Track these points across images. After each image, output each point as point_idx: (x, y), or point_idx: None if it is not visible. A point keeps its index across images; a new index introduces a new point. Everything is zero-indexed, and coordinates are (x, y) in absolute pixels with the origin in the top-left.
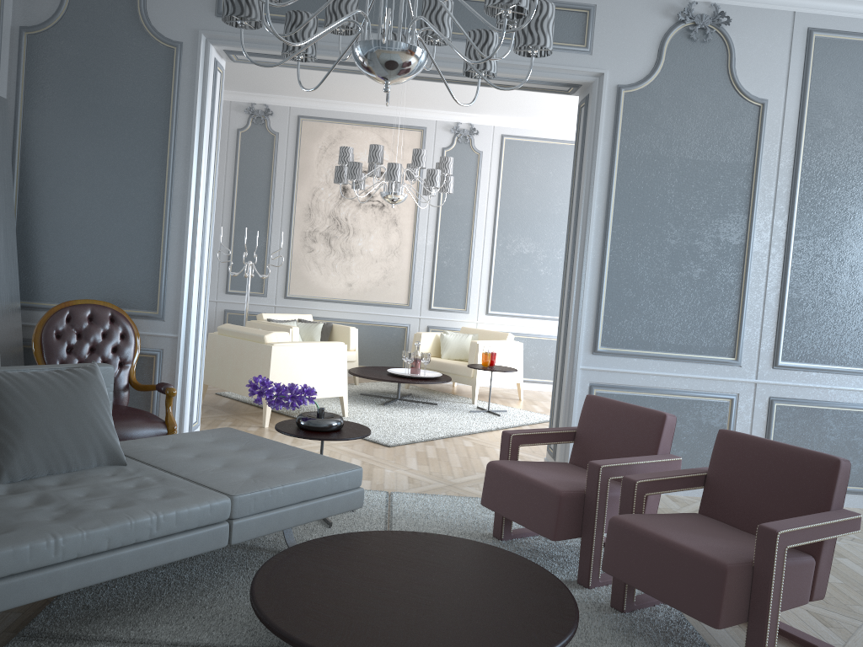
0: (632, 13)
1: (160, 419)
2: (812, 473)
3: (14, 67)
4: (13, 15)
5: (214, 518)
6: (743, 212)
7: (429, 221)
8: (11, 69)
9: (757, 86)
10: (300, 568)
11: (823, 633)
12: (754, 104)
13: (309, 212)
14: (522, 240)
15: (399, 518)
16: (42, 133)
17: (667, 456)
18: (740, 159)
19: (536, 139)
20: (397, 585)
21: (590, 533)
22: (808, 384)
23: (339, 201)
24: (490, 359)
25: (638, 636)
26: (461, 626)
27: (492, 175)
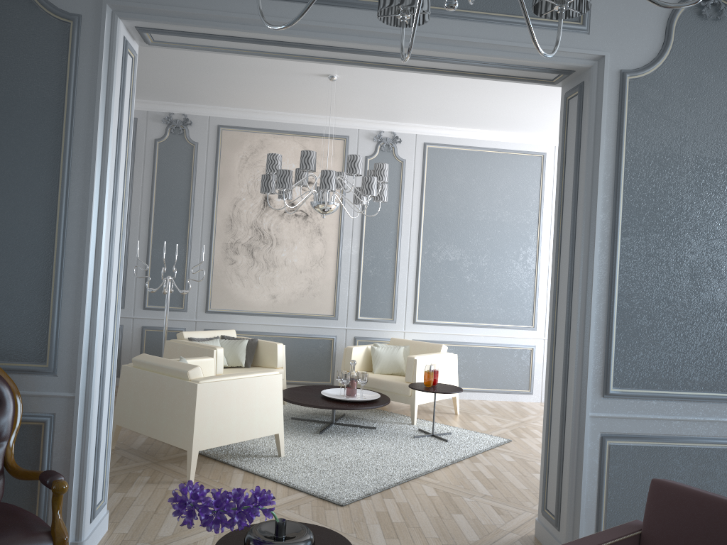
0: None
1: (44, 529)
2: None
3: None
4: None
5: None
6: None
7: (354, 230)
8: None
9: None
10: None
11: None
12: None
13: (231, 223)
14: (447, 247)
15: None
16: None
17: None
18: None
19: (458, 147)
20: None
21: None
22: None
23: (261, 211)
24: (433, 378)
25: None
26: None
27: (416, 183)
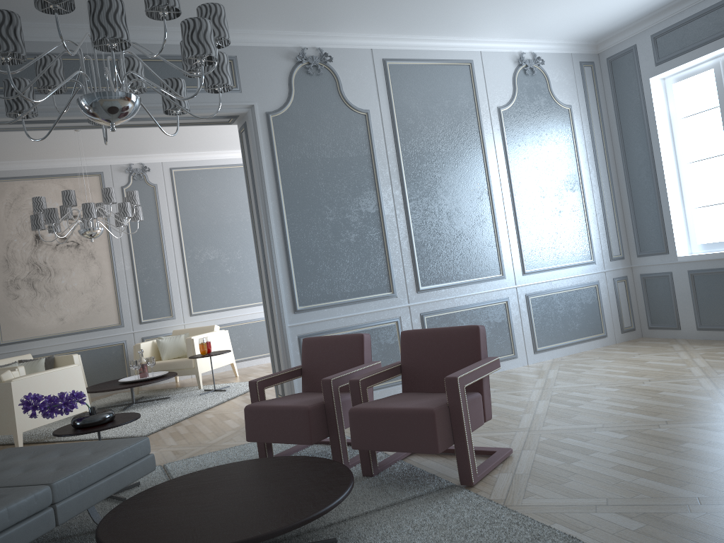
0: (264, 60)
1: None
2: (465, 340)
3: None
4: None
5: (40, 505)
6: (372, 189)
7: (123, 250)
8: None
9: (360, 101)
10: (131, 516)
11: (496, 445)
12: (361, 113)
13: (7, 263)
14: (206, 249)
15: None
16: None
17: (371, 362)
18: (361, 153)
19: (199, 167)
20: (216, 500)
21: (335, 431)
22: (441, 298)
23: (34, 248)
24: (206, 347)
25: (388, 485)
26: (276, 504)
27: (170, 202)
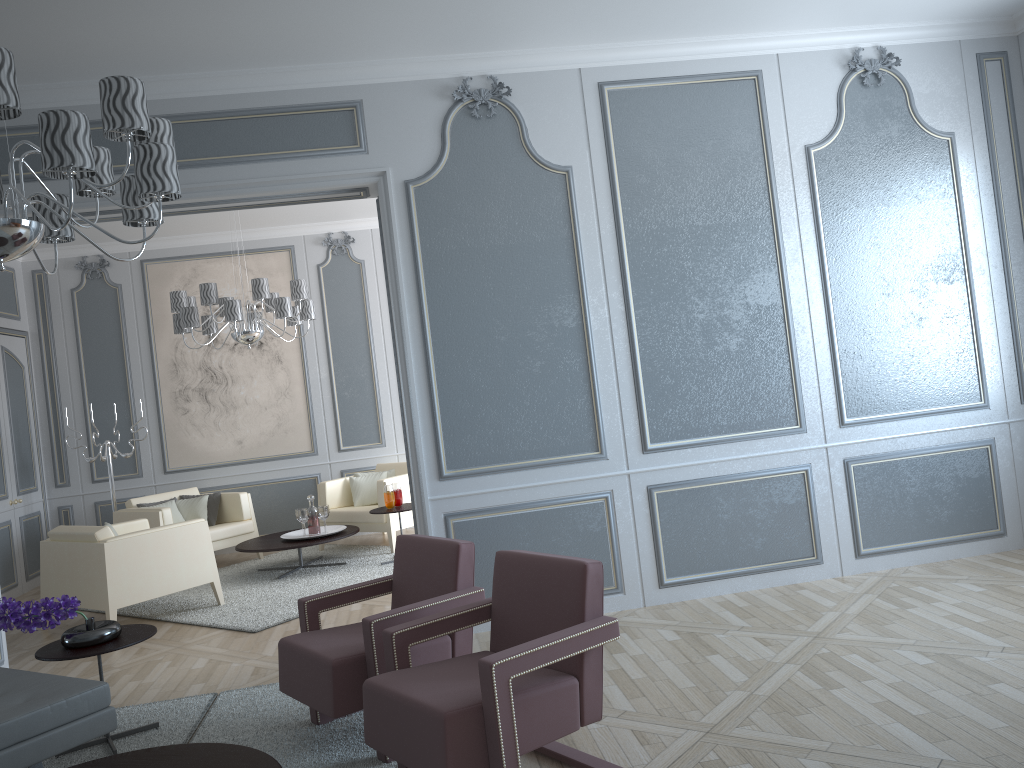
0: (404, 102)
1: None
2: (566, 584)
3: None
4: None
5: None
6: (573, 291)
7: (318, 351)
8: None
9: (557, 153)
10: None
11: (633, 754)
12: (558, 173)
13: (175, 368)
14: None
15: (210, 724)
16: None
17: (466, 590)
18: (556, 235)
19: None
20: None
21: None
22: (686, 463)
23: (208, 349)
24: (393, 498)
25: None
26: None
27: (381, 284)
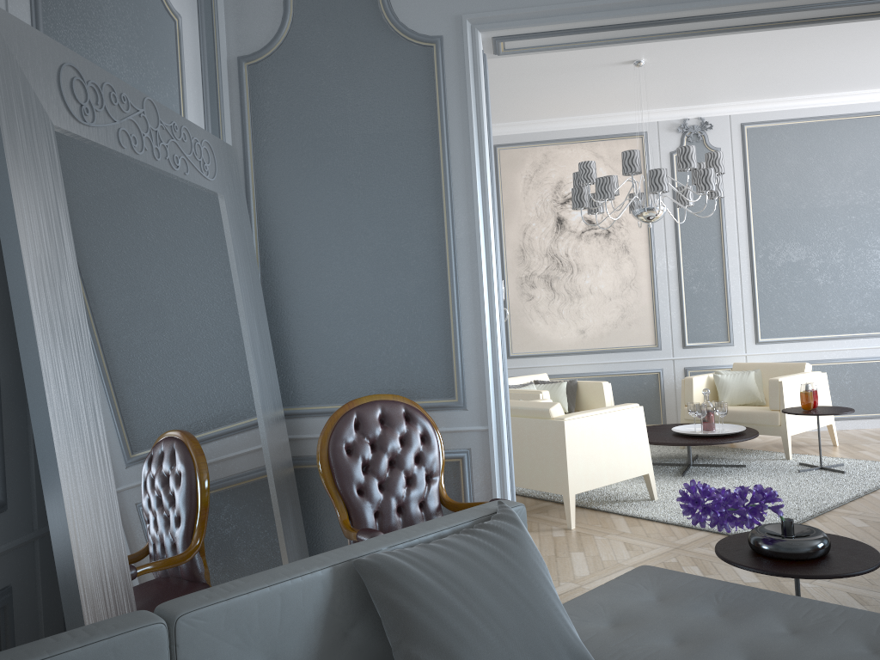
0: None
1: None
2: None
3: (237, 110)
4: (227, 45)
5: None
6: None
7: (667, 242)
8: (233, 112)
9: None
10: None
11: None
12: None
13: (522, 254)
14: (787, 246)
15: None
16: (280, 186)
17: None
18: None
19: (786, 121)
20: None
21: None
22: None
23: (555, 236)
24: (812, 399)
25: None
26: None
27: (737, 174)
